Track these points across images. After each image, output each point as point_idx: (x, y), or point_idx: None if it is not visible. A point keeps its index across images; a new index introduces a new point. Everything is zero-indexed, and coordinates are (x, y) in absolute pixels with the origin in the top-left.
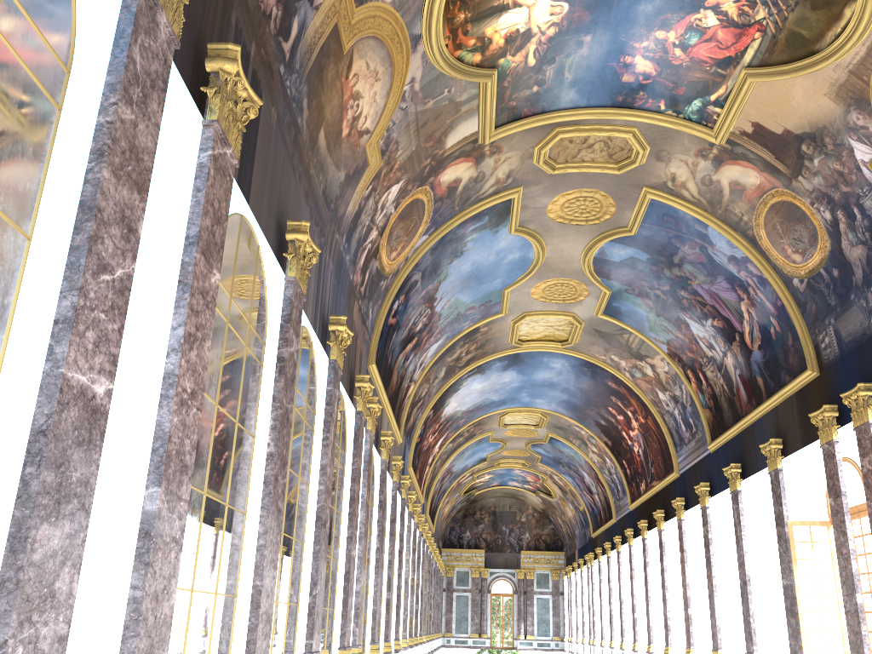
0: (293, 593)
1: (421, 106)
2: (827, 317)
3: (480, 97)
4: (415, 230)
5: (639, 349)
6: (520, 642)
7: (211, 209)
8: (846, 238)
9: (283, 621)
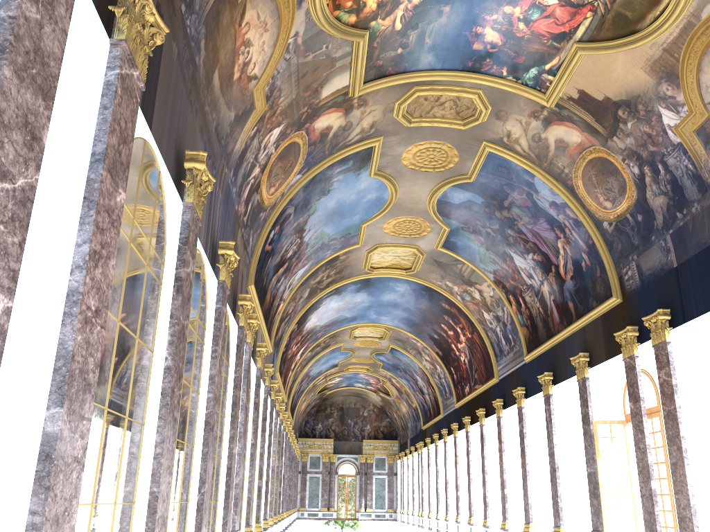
0: (184, 493)
1: (303, 59)
2: (630, 254)
3: (353, 55)
4: (291, 169)
5: (470, 277)
6: (361, 514)
7: (118, 127)
8: (651, 190)
9: (175, 519)
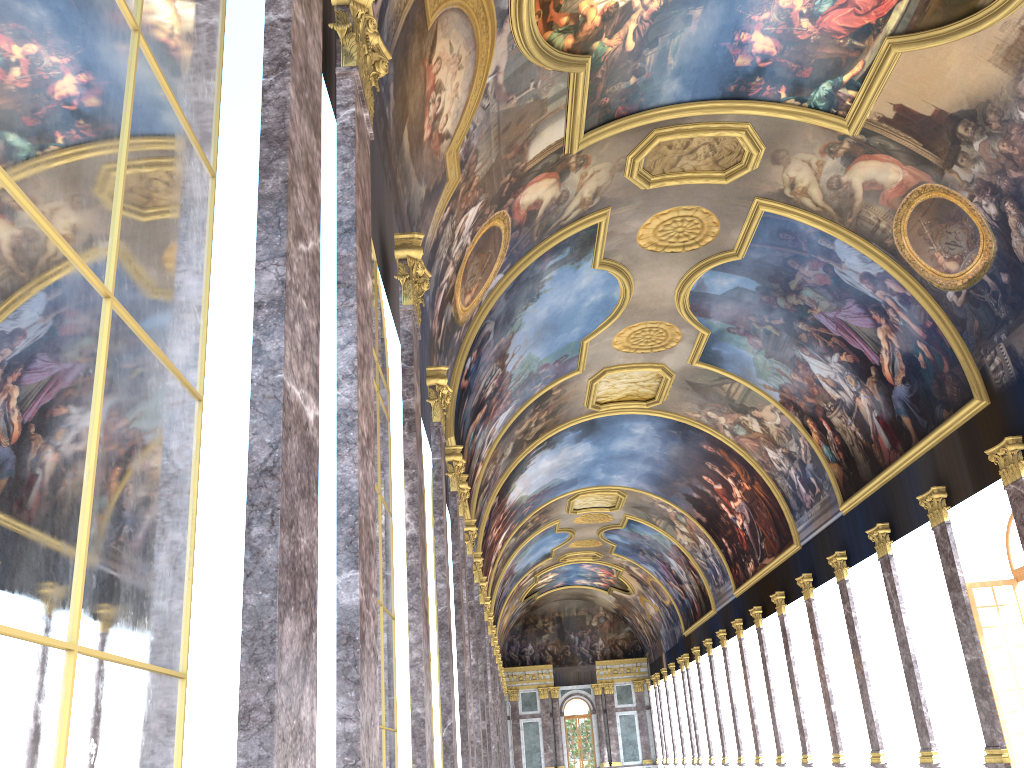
0: None
1: (504, 105)
2: (995, 333)
3: (569, 93)
4: (490, 267)
5: (744, 401)
6: None
7: (360, 187)
8: (1018, 235)
9: None
